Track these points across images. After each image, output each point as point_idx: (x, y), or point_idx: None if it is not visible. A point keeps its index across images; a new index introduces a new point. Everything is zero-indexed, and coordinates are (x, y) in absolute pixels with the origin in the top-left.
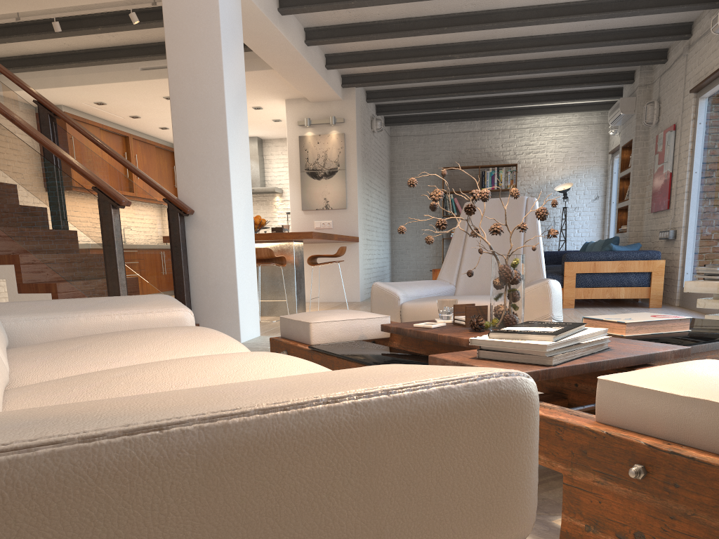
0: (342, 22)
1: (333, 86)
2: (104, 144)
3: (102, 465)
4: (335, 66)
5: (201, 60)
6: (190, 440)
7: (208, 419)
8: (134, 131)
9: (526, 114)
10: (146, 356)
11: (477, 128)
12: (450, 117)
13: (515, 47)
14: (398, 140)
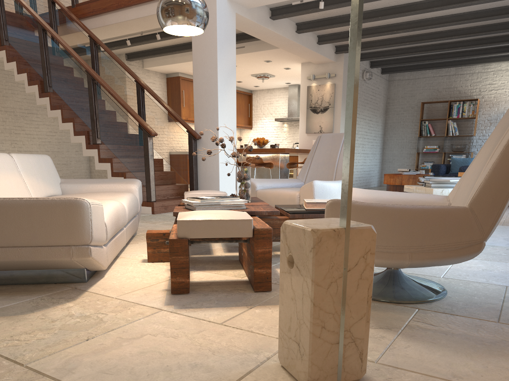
0: (317, 18)
1: (325, 54)
2: (163, 102)
3: None
4: (322, 42)
5: (207, 56)
6: None
7: None
8: None
9: (486, 61)
10: None
11: (452, 73)
12: (428, 66)
13: (441, 22)
14: (394, 83)
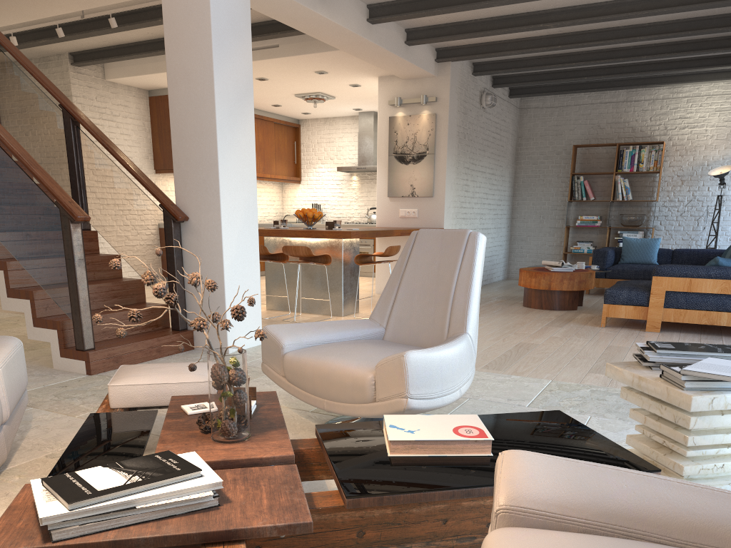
0: None
1: (420, 63)
2: (115, 147)
3: None
4: (415, 42)
5: (194, 62)
6: None
7: None
8: None
9: (678, 81)
10: None
11: (622, 98)
12: (585, 87)
13: (622, 11)
14: (528, 112)
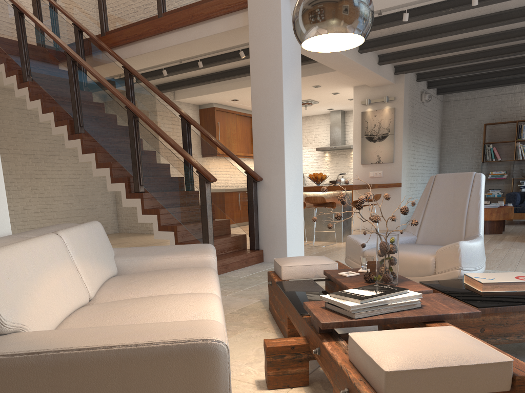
0: (385, 34)
1: (385, 76)
2: (214, 138)
3: (15, 364)
4: (384, 62)
5: (270, 83)
6: (47, 358)
7: (57, 351)
8: None
9: None
10: (159, 290)
11: (518, 90)
12: (492, 84)
13: None
14: (449, 104)
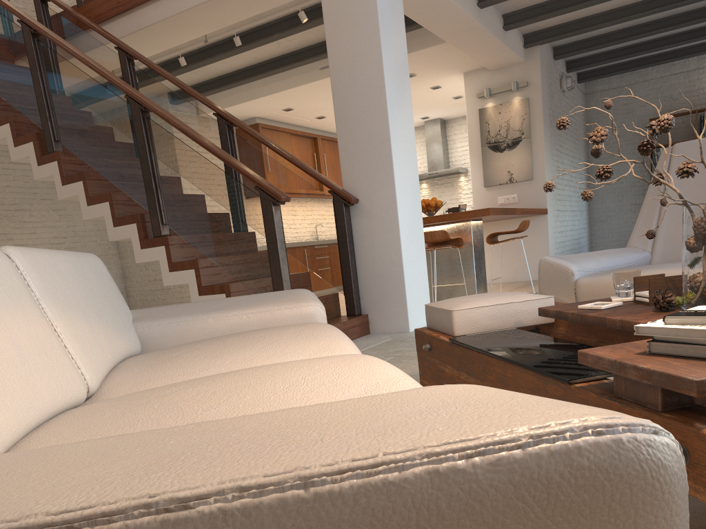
0: None
1: (513, 48)
2: (274, 144)
3: None
4: (513, 25)
5: (359, 42)
6: None
7: None
8: (322, 132)
9: None
10: (237, 362)
11: (693, 67)
12: (657, 59)
13: None
14: (594, 96)
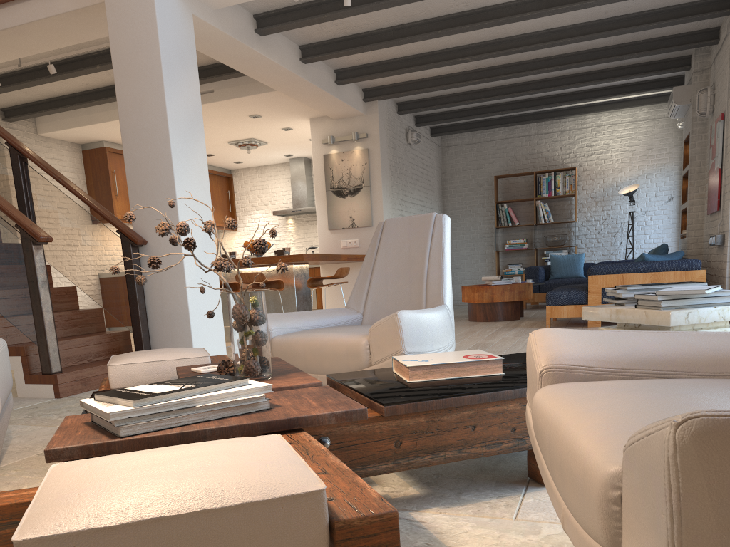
0: (335, 35)
1: (349, 101)
2: (66, 180)
3: None
4: (344, 81)
5: (145, 91)
6: None
7: None
8: None
9: (582, 112)
10: None
11: (533, 132)
12: (499, 122)
13: (531, 43)
14: (449, 150)
